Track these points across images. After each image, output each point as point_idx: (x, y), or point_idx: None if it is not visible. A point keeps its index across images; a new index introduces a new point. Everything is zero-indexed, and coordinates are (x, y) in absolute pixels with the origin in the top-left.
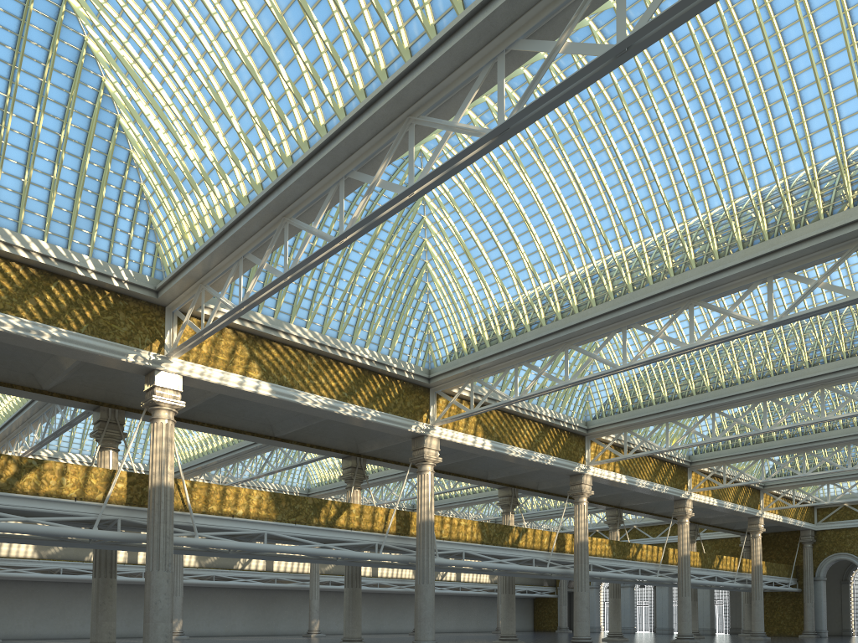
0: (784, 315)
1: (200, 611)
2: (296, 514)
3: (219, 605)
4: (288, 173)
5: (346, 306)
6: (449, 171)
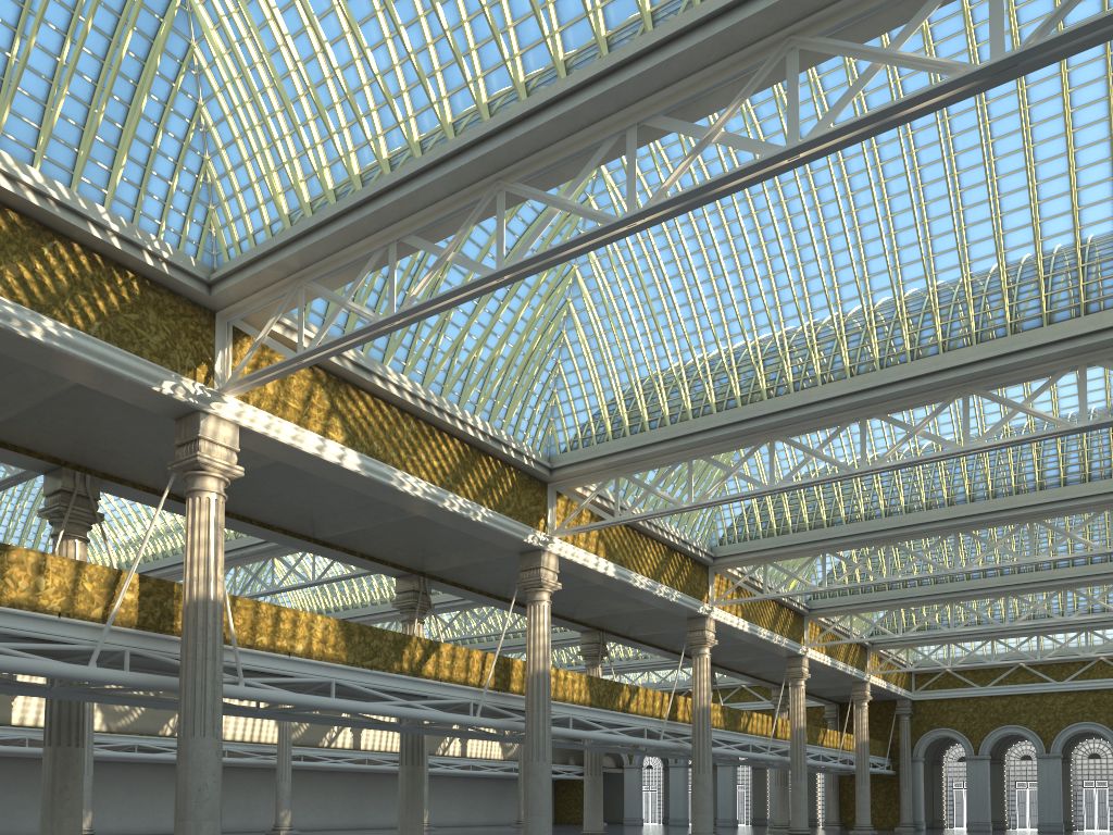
0: (1104, 416)
1: (109, 798)
2: (372, 655)
3: (136, 789)
4: (538, 106)
5: (458, 351)
6: (878, 125)
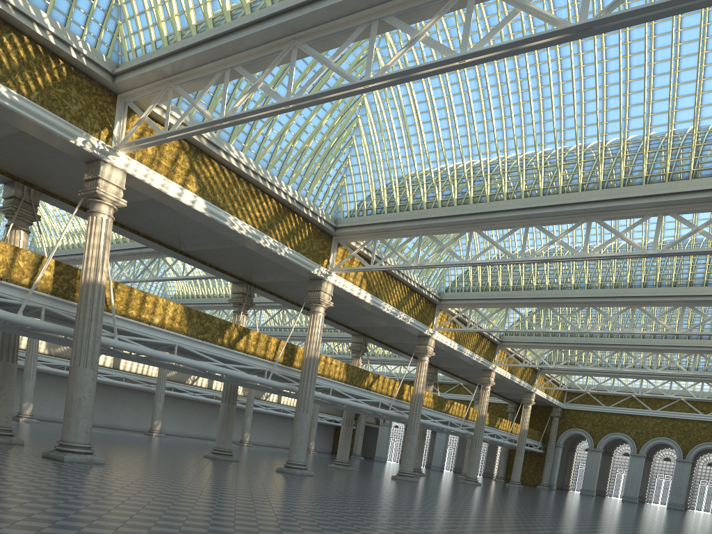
0: (666, 249)
1: (46, 397)
2: (204, 331)
3: (64, 394)
4: None
5: (280, 140)
6: (511, 50)
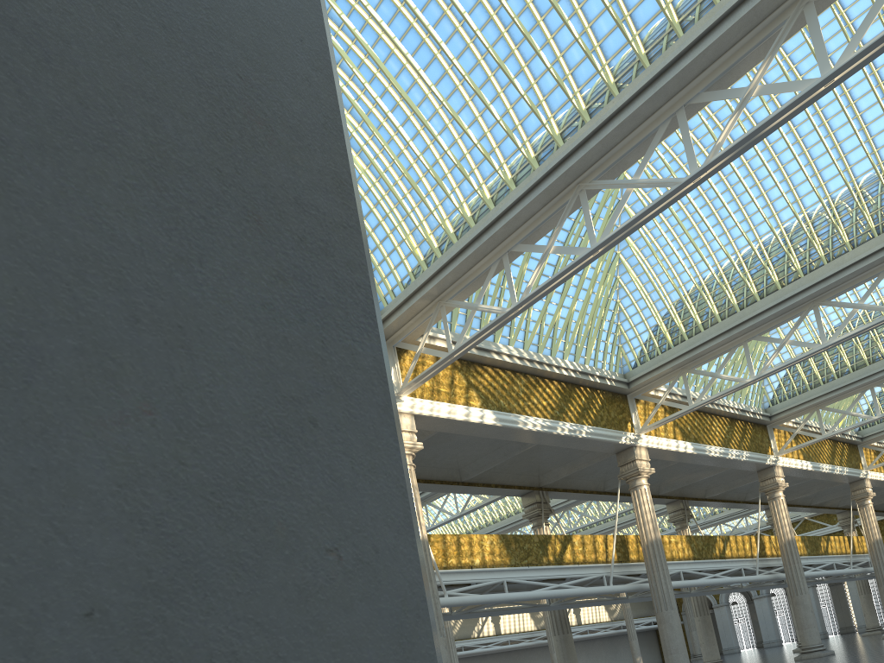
0: None
1: None
2: (526, 555)
3: None
4: (603, 121)
5: (544, 316)
6: None
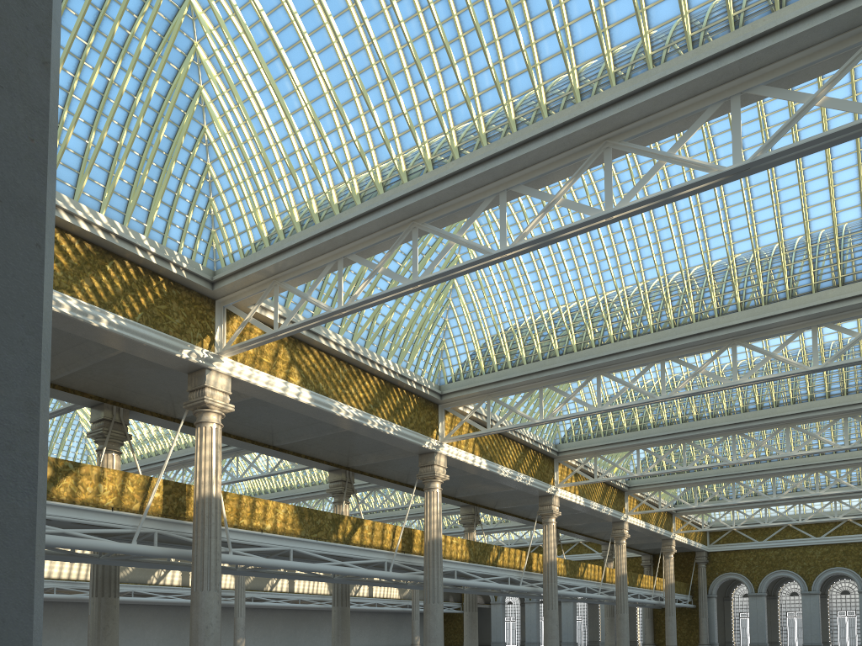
0: (829, 361)
1: None
2: (317, 530)
3: (131, 624)
4: (441, 178)
5: (376, 315)
6: (663, 200)
